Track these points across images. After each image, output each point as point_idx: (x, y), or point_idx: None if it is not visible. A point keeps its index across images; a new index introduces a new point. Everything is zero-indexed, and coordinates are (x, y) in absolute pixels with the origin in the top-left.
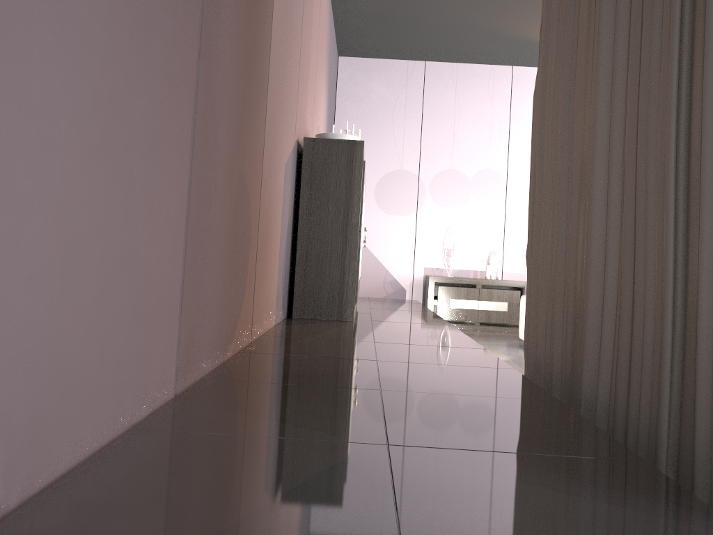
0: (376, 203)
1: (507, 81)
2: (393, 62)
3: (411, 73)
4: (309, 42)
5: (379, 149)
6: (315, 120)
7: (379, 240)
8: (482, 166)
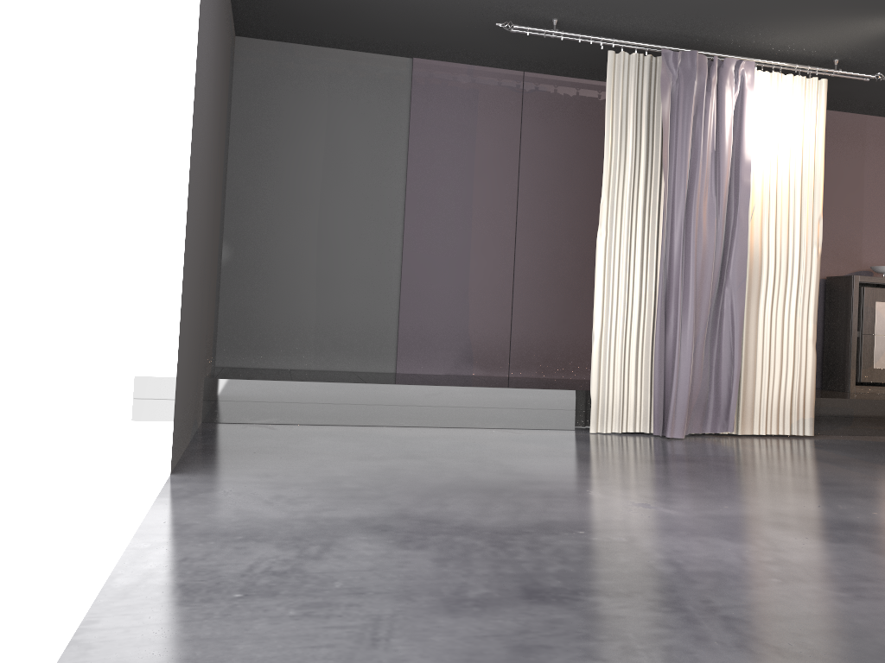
0: None
1: None
2: None
3: None
4: (853, 209)
5: None
6: None
7: None
8: None
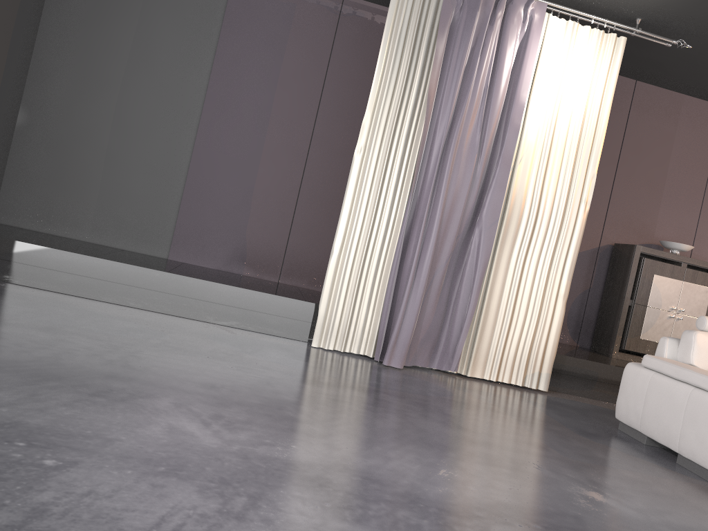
0: None
1: None
2: None
3: None
4: (654, 183)
5: None
6: None
7: None
8: None
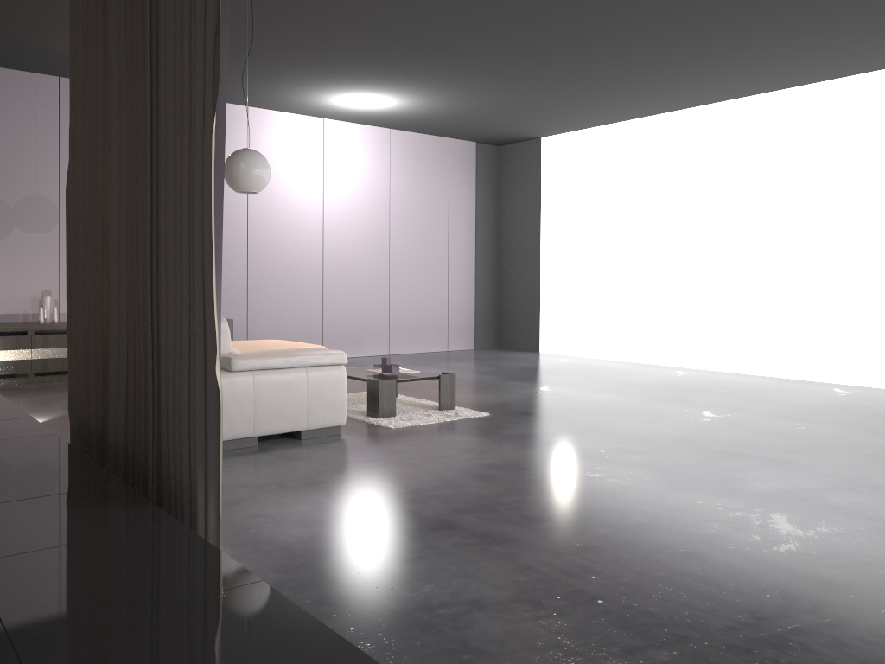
0: None
1: (53, 94)
2: None
3: None
4: None
5: None
6: None
7: None
8: (27, 192)
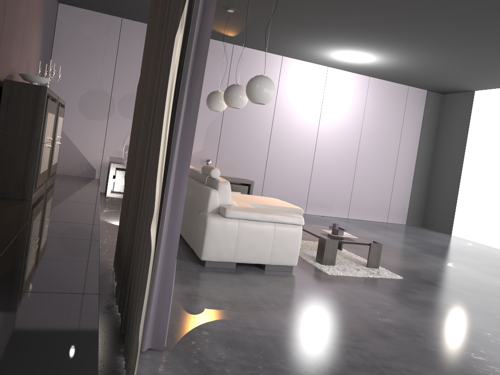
0: (79, 110)
1: None
2: (99, 14)
3: (112, 24)
4: (15, 11)
5: (84, 73)
6: (24, 58)
7: (80, 136)
8: None
